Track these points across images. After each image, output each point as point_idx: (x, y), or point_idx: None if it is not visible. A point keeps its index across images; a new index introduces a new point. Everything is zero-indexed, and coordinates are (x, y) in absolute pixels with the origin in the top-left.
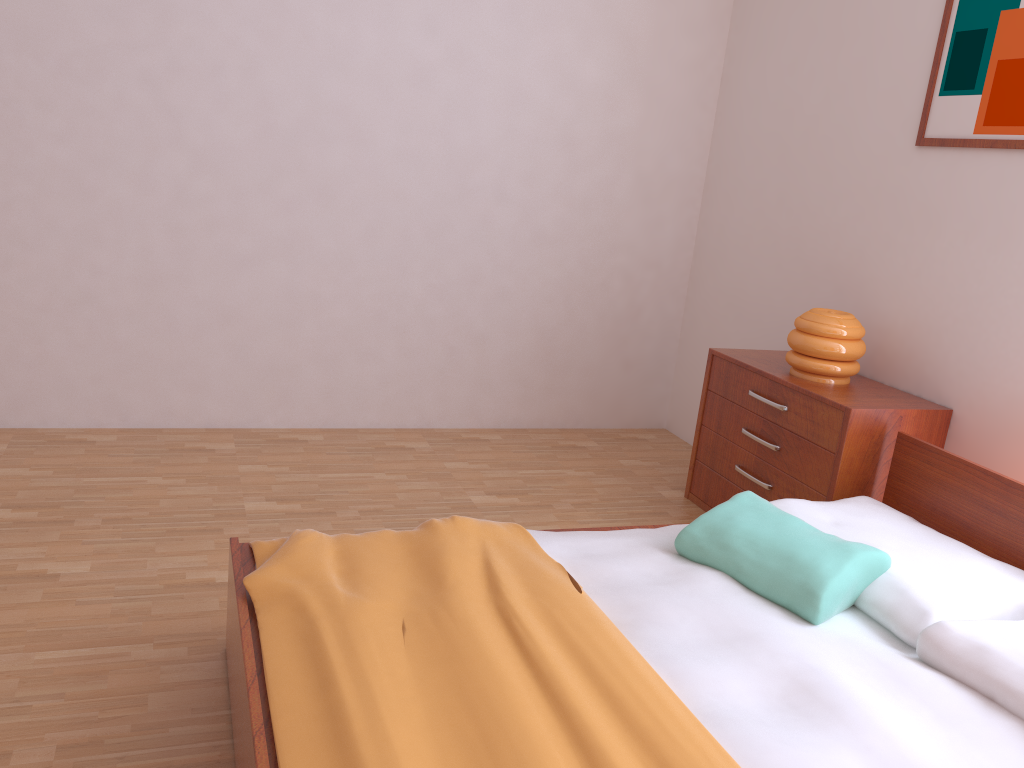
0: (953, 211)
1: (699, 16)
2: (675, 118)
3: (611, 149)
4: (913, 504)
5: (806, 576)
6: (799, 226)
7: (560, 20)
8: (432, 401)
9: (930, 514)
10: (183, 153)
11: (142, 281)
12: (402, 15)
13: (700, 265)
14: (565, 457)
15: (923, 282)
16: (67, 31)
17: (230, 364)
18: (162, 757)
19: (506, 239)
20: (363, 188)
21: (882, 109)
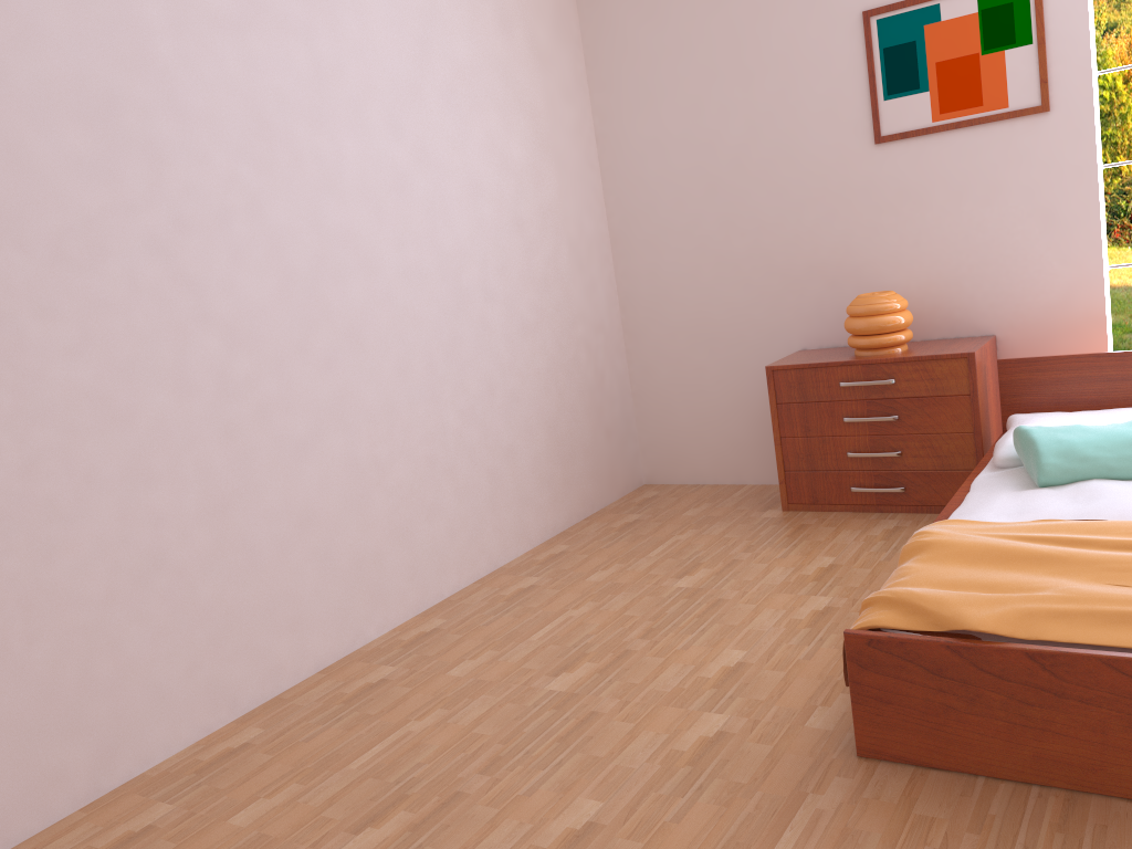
0: (934, 185)
1: (569, 82)
2: (578, 182)
3: (548, 223)
4: (1035, 408)
5: None
6: (760, 243)
7: (484, 102)
8: (493, 537)
9: (1056, 408)
10: (214, 331)
11: (210, 513)
12: (370, 119)
13: (635, 315)
14: (647, 531)
15: (925, 248)
16: (50, 202)
17: (320, 579)
18: (1040, 826)
19: (502, 338)
20: (385, 321)
21: (823, 123)
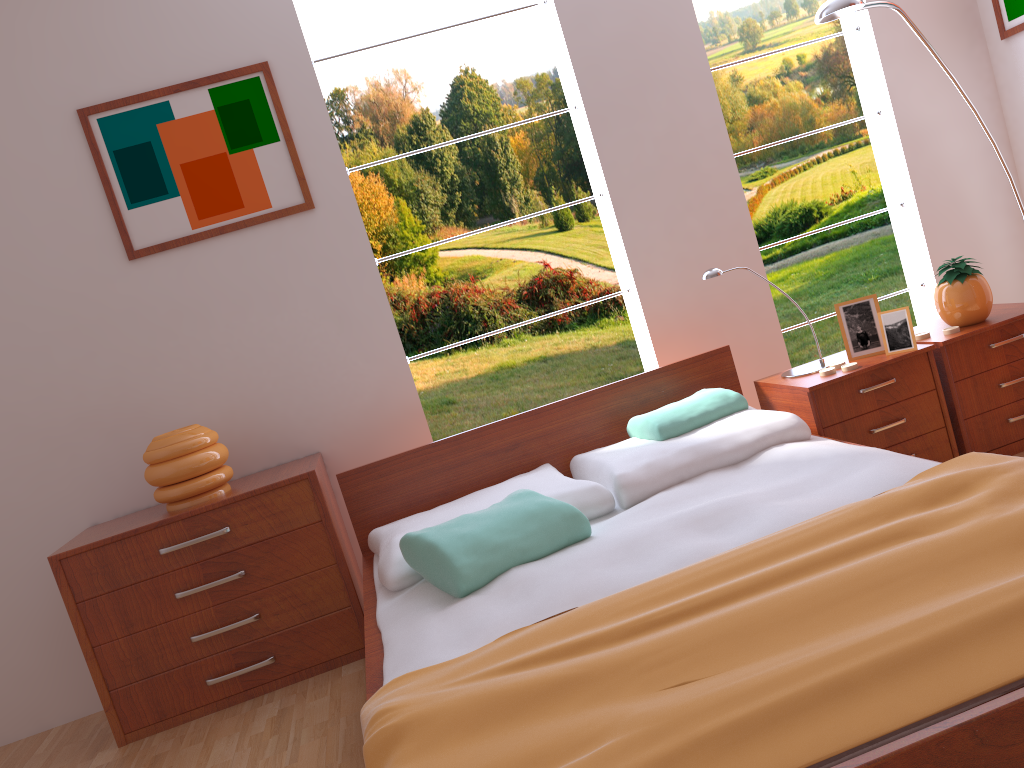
0: (212, 299)
1: None
2: None
3: None
4: (389, 517)
5: (557, 512)
6: (0, 402)
7: None
8: None
9: (409, 511)
10: None
11: None
12: None
13: None
14: None
15: (219, 371)
16: None
17: None
18: None
19: None
20: None
21: (56, 242)
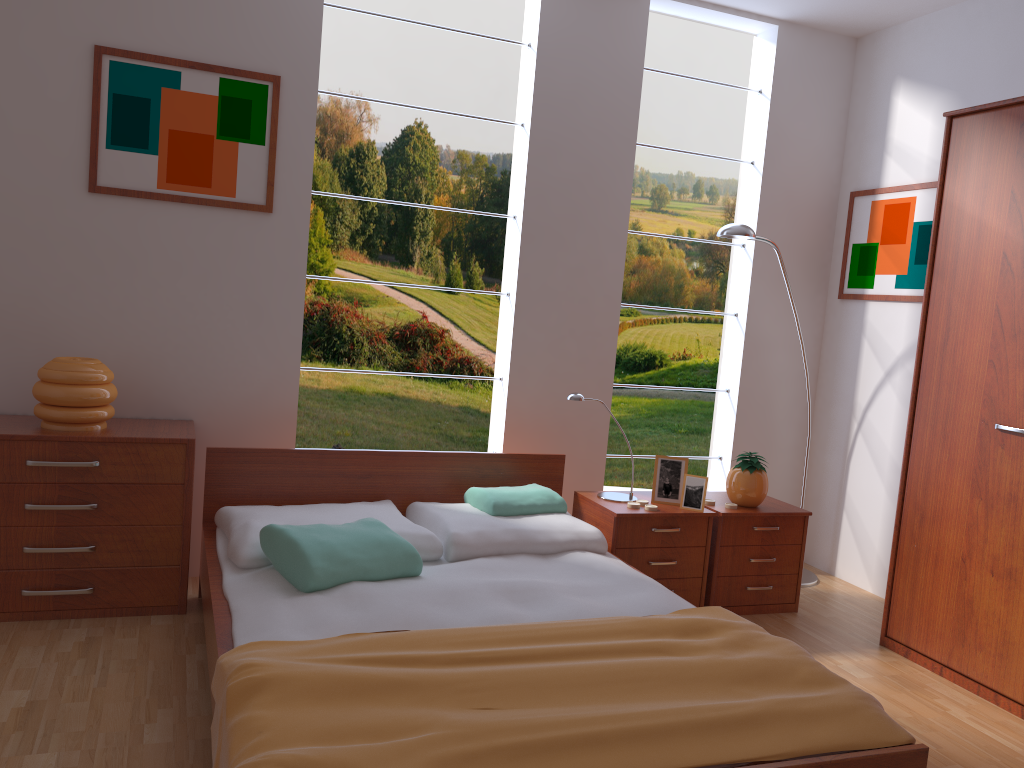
0: (150, 254)
1: None
2: None
3: None
4: (239, 499)
5: (401, 547)
6: None
7: None
8: None
9: (258, 500)
10: None
11: None
12: None
13: None
14: None
15: (131, 318)
16: None
17: None
18: None
19: None
20: None
21: (26, 149)
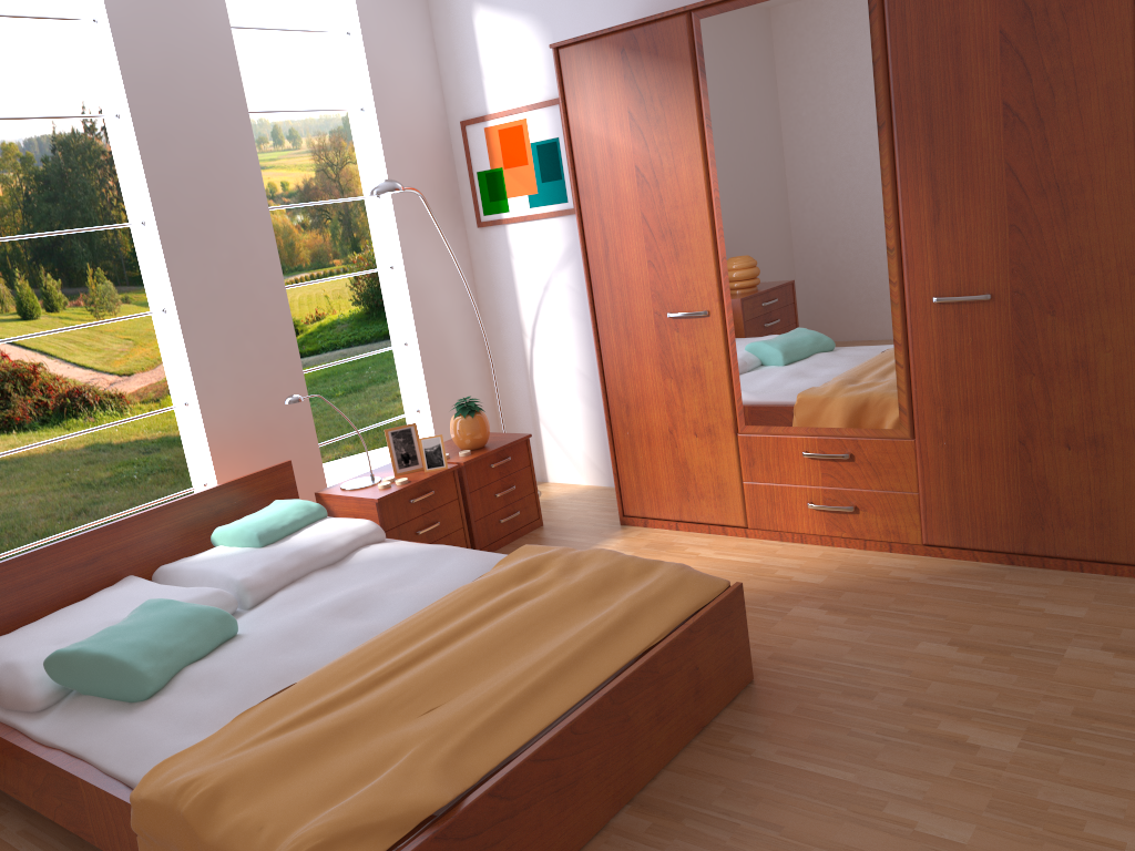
0: None
1: None
2: None
3: None
4: None
5: (210, 614)
6: None
7: None
8: None
9: None
10: None
11: None
12: None
13: None
14: None
15: None
16: None
17: None
18: None
19: None
20: None
21: None
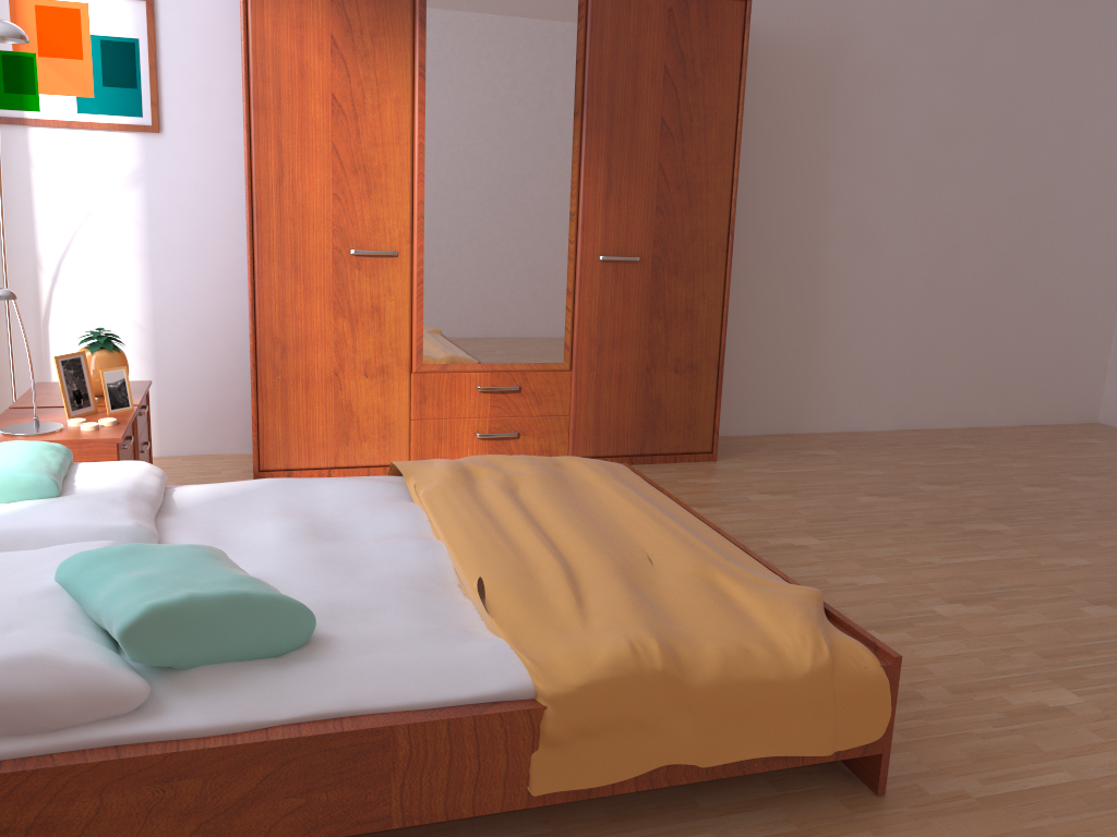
0: None
1: None
2: None
3: None
4: None
5: (219, 551)
6: None
7: None
8: None
9: None
10: None
11: None
12: None
13: None
14: None
15: None
16: None
17: None
18: None
19: None
20: None
21: None
